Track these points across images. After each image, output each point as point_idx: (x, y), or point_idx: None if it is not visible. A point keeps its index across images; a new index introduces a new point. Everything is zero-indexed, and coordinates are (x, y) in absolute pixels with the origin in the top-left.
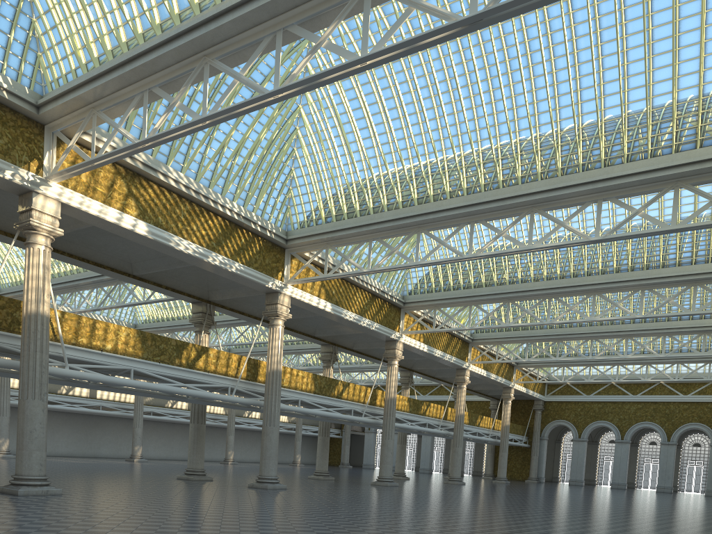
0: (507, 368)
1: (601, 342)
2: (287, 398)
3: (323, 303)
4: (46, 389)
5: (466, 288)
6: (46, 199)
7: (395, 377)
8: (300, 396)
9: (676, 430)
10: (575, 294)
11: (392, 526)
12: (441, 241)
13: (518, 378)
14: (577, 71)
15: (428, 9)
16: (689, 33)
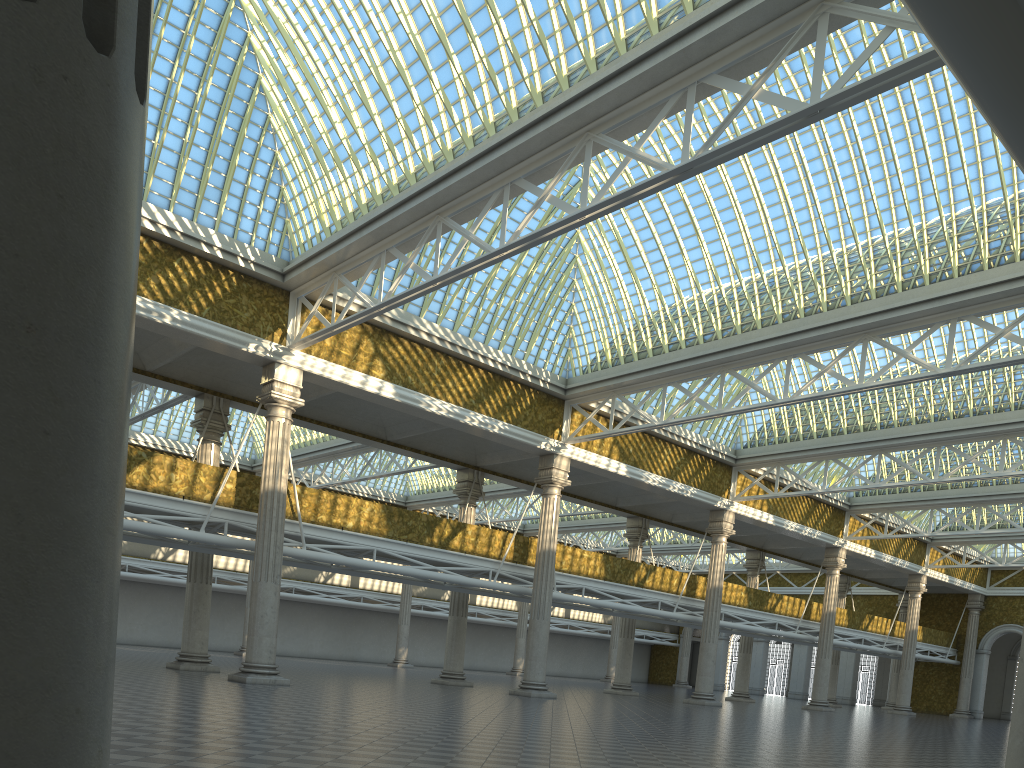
0: (915, 546)
1: None
2: (566, 585)
3: (615, 465)
4: (280, 570)
5: (820, 437)
6: (288, 368)
7: (722, 559)
8: (584, 583)
9: None
10: (976, 439)
11: (634, 731)
12: (750, 383)
13: (934, 561)
14: (914, 160)
15: (643, 158)
16: None
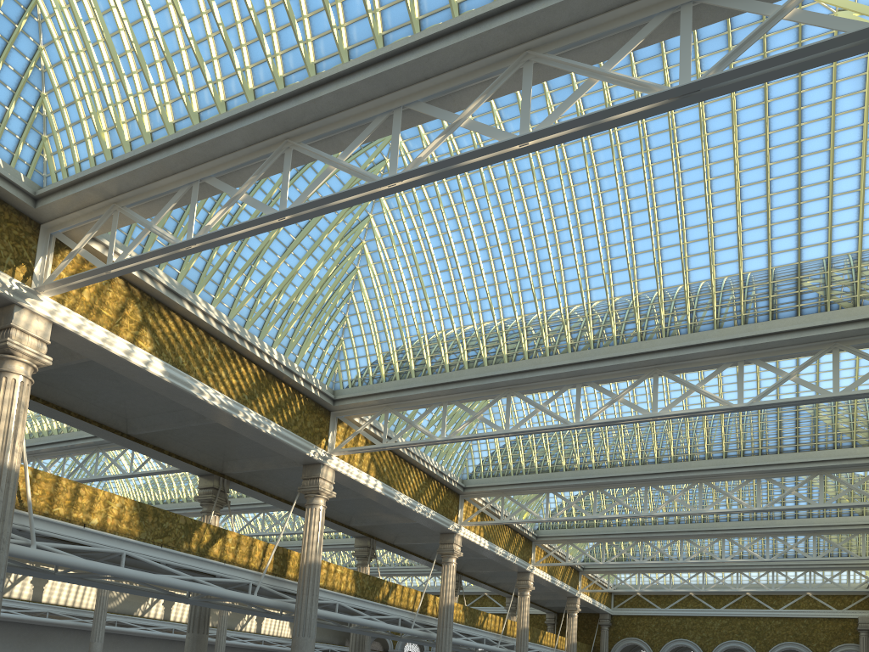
0: (573, 573)
1: (693, 542)
2: (322, 600)
3: (373, 481)
4: (4, 573)
5: (541, 472)
6: (33, 316)
7: (453, 579)
8: (337, 599)
9: (770, 650)
10: (677, 481)
11: None
12: (539, 405)
13: (584, 586)
14: (711, 216)
15: (619, 80)
16: (845, 179)
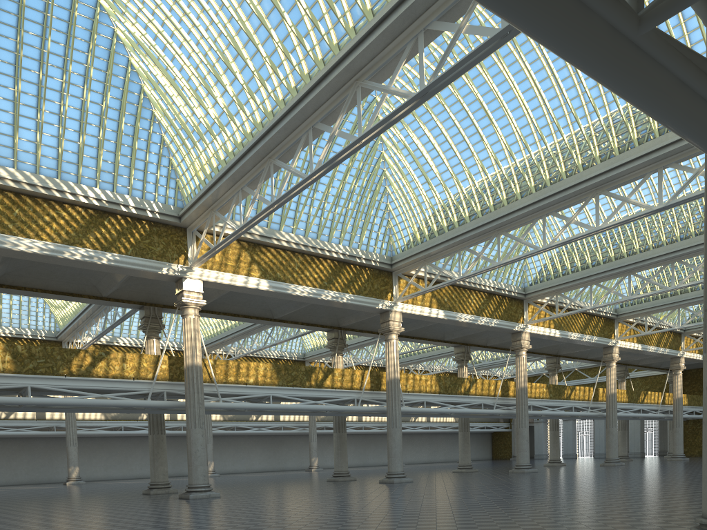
0: (672, 336)
1: None
2: (412, 401)
3: (435, 311)
4: (204, 419)
5: (584, 269)
6: (192, 280)
7: (524, 367)
8: (424, 398)
9: None
10: (699, 253)
11: (454, 502)
12: (518, 239)
13: (689, 345)
14: None
15: (394, 92)
16: None
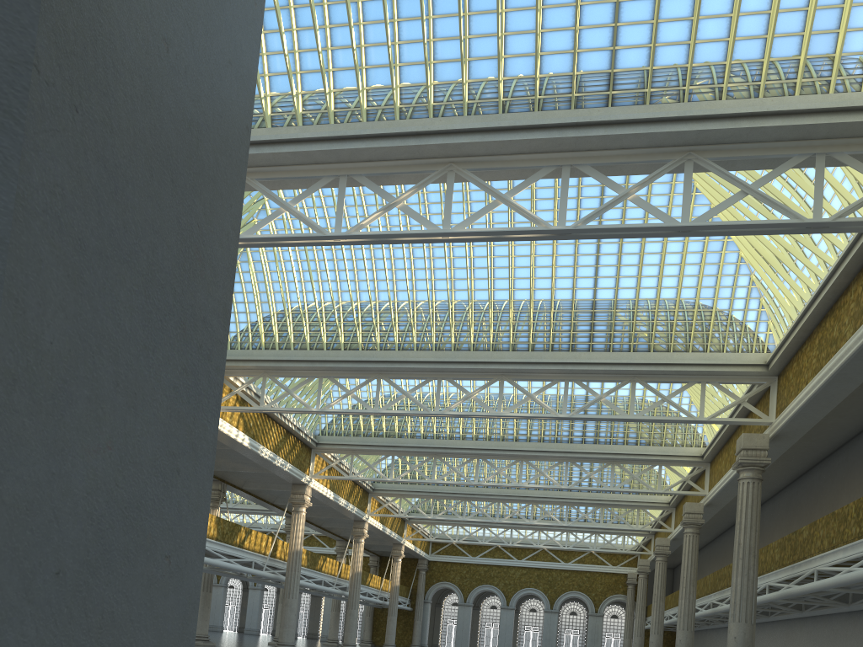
0: (400, 522)
1: (507, 505)
2: None
3: (242, 436)
4: None
5: (389, 437)
6: None
7: (303, 527)
8: None
9: (559, 597)
10: (503, 457)
11: None
12: (405, 392)
13: (408, 534)
14: (555, 261)
15: (517, 208)
16: (651, 254)
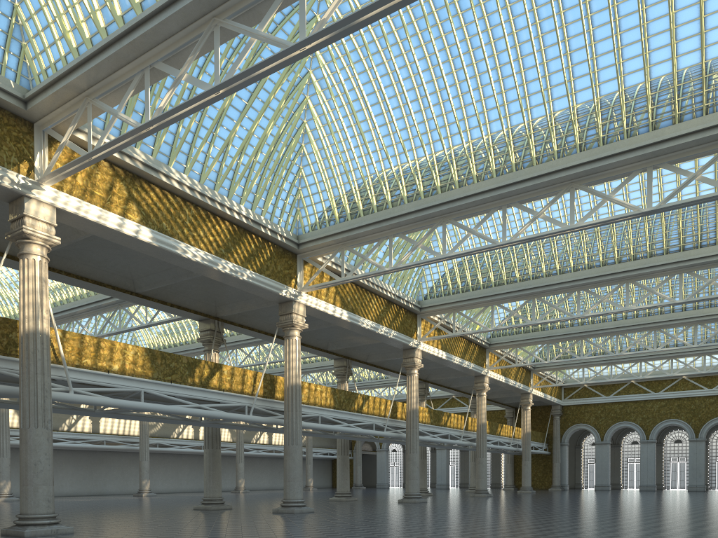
0: (524, 373)
1: (627, 336)
2: (307, 414)
3: (339, 311)
4: (50, 415)
5: (486, 288)
6: (40, 204)
7: (416, 387)
8: (319, 412)
9: (704, 425)
10: (606, 284)
11: None
12: (471, 230)
13: (535, 383)
14: (618, 27)
15: None
16: None
